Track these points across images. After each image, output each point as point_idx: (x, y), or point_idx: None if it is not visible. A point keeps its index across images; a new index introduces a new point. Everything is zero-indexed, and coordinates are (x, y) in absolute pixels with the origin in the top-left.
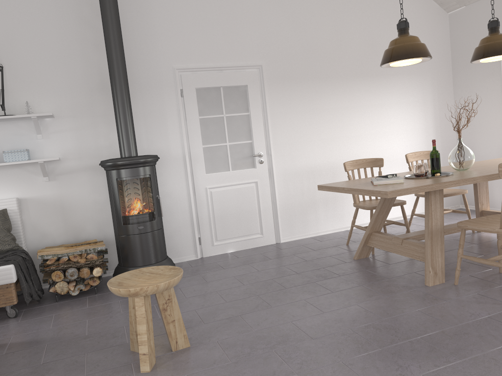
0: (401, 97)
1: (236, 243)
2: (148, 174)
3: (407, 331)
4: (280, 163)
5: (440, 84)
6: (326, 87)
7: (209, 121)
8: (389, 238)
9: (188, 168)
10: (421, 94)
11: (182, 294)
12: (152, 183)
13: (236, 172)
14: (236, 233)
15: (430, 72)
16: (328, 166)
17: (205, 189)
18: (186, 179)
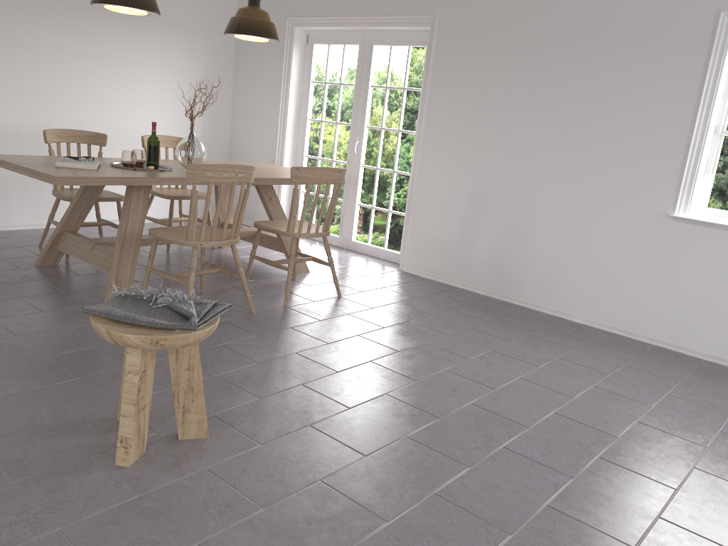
0: (161, 57)
1: None
2: None
3: (37, 350)
4: None
5: (218, 52)
6: (41, 12)
7: None
8: (82, 241)
9: None
10: (190, 60)
11: None
12: None
13: None
14: None
15: (207, 32)
16: (33, 131)
17: None
18: None
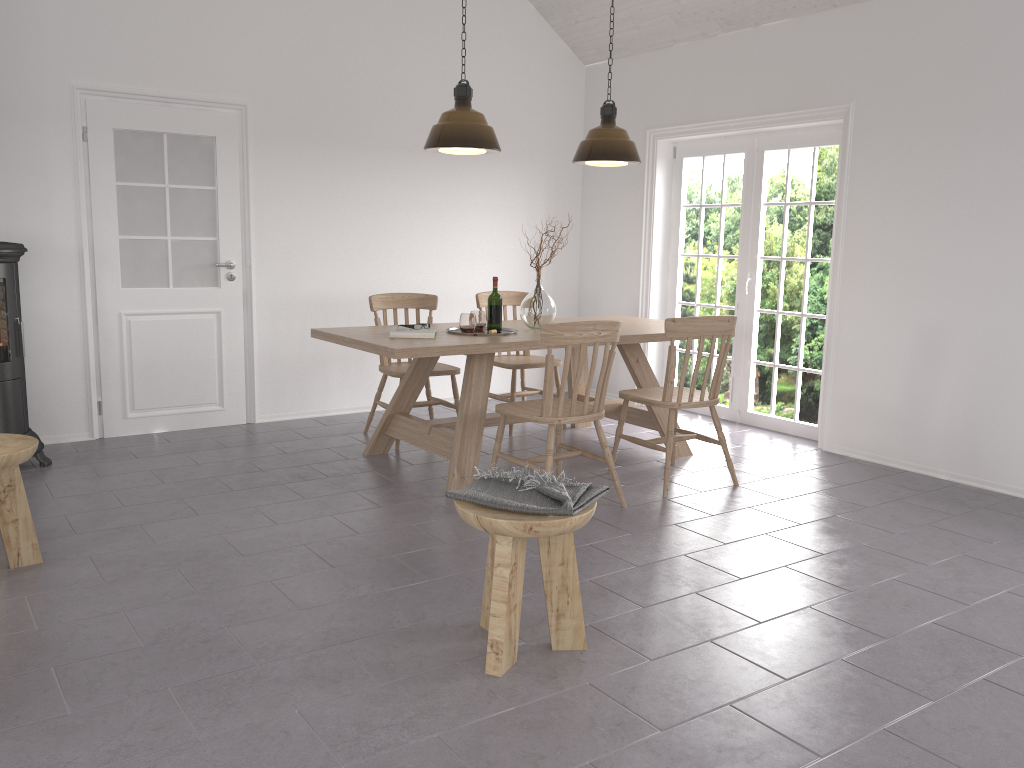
0: (494, 196)
1: (171, 417)
2: (1, 277)
3: (382, 548)
4: (267, 284)
5: (561, 182)
6: (362, 161)
7: (135, 193)
8: (416, 424)
9: (88, 274)
10: (528, 195)
11: (48, 492)
12: (8, 294)
13: (182, 290)
14: (173, 399)
15: (546, 160)
16: (354, 298)
17: (117, 316)
18: (81, 293)
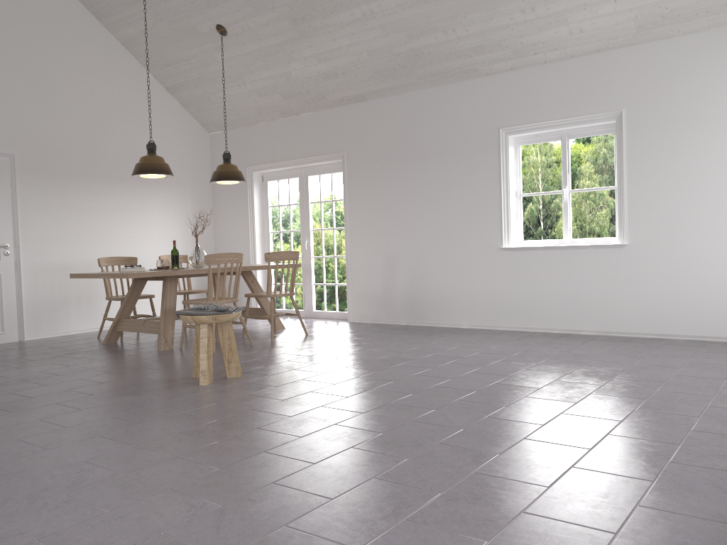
0: (162, 204)
1: None
2: None
3: (133, 366)
4: (29, 257)
5: (200, 197)
6: (84, 186)
7: None
8: (135, 321)
9: None
10: (182, 204)
11: None
12: None
13: None
14: None
15: (191, 184)
16: (83, 264)
17: None
18: None
